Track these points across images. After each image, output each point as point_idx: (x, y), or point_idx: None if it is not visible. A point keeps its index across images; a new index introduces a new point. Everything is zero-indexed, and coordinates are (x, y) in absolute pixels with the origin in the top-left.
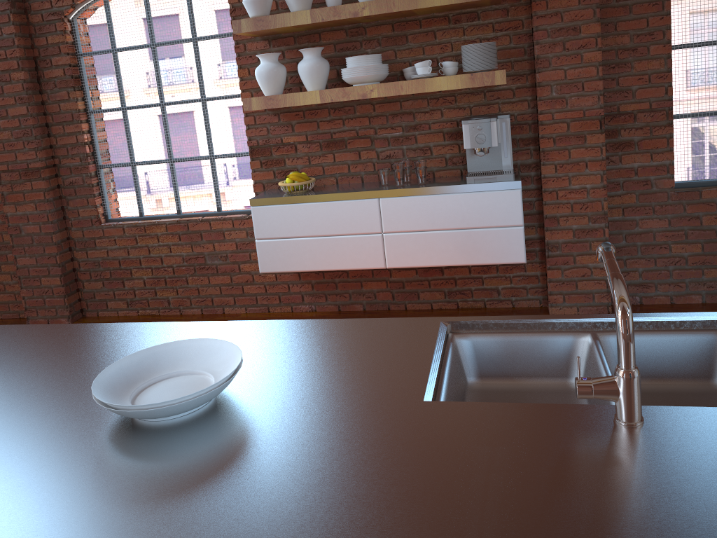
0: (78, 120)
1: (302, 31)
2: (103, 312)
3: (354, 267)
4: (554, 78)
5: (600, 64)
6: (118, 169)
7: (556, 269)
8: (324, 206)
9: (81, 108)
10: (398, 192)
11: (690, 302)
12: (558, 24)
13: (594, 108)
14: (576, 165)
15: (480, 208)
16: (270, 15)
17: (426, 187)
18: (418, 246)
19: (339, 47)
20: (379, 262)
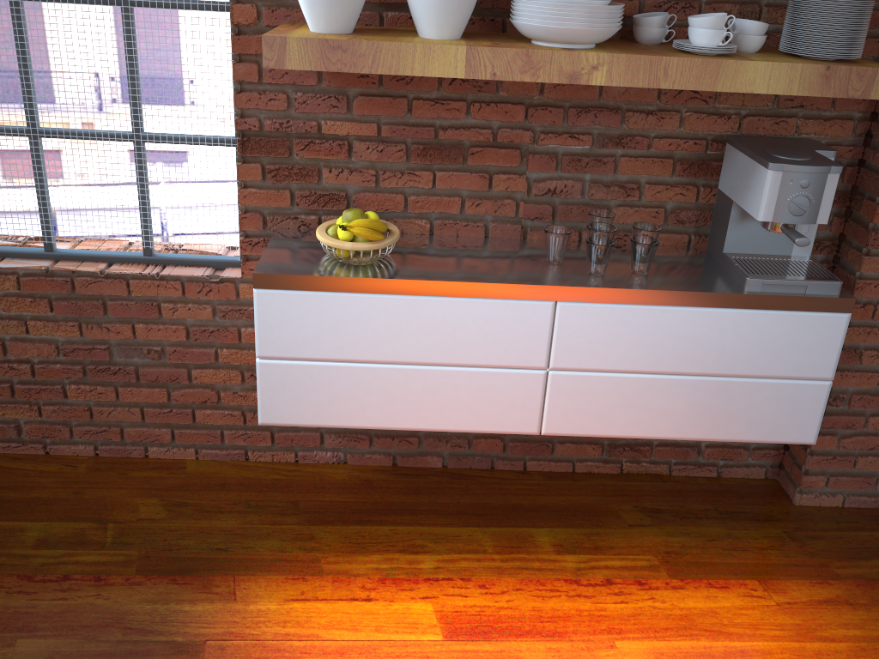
0: None
1: None
2: None
3: (473, 429)
4: None
5: None
6: None
7: (828, 434)
8: (431, 305)
9: None
10: (602, 295)
11: None
12: None
13: None
14: None
15: (761, 341)
16: None
17: (664, 290)
18: (616, 399)
19: None
20: (529, 422)
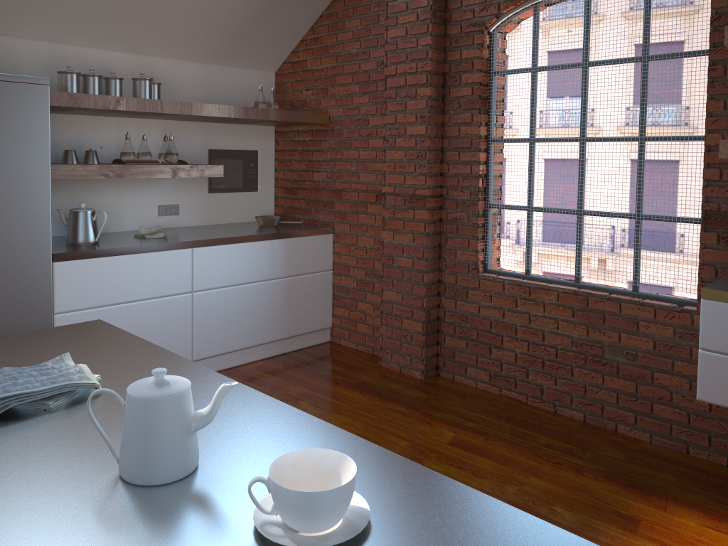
0: (477, 148)
1: None
2: (459, 376)
3: None
4: None
5: None
6: None
7: None
8: None
9: (482, 134)
10: None
11: None
12: None
13: None
14: None
15: None
16: None
17: None
18: None
19: None
20: None
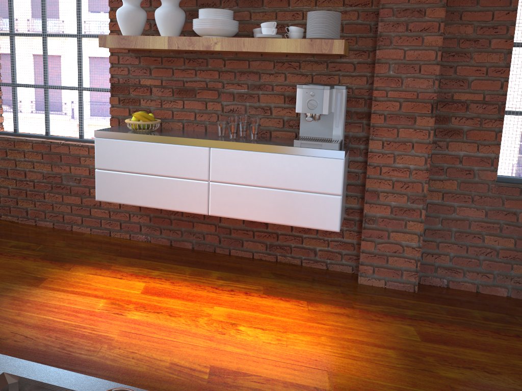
0: None
1: None
2: None
3: (180, 209)
4: (393, 56)
5: (440, 49)
6: (51, 95)
7: (370, 241)
8: (159, 147)
9: None
10: (228, 145)
11: (495, 294)
12: (404, 4)
13: (428, 91)
14: (403, 145)
15: (303, 172)
16: None
17: (255, 143)
18: (240, 198)
19: (200, 2)
20: (203, 208)
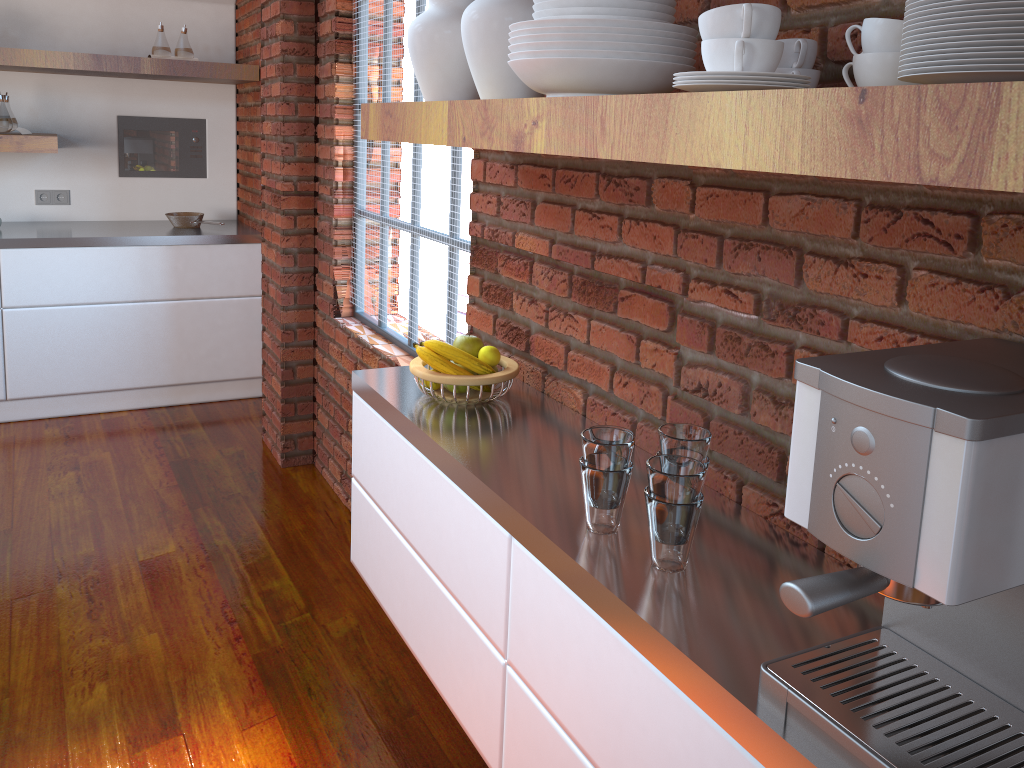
0: (336, 119)
1: None
2: (326, 470)
3: (452, 707)
4: None
5: None
6: None
7: None
8: (428, 473)
9: (343, 96)
10: (549, 554)
11: None
12: None
13: None
14: None
15: None
16: None
17: (616, 596)
18: None
19: None
20: (492, 748)
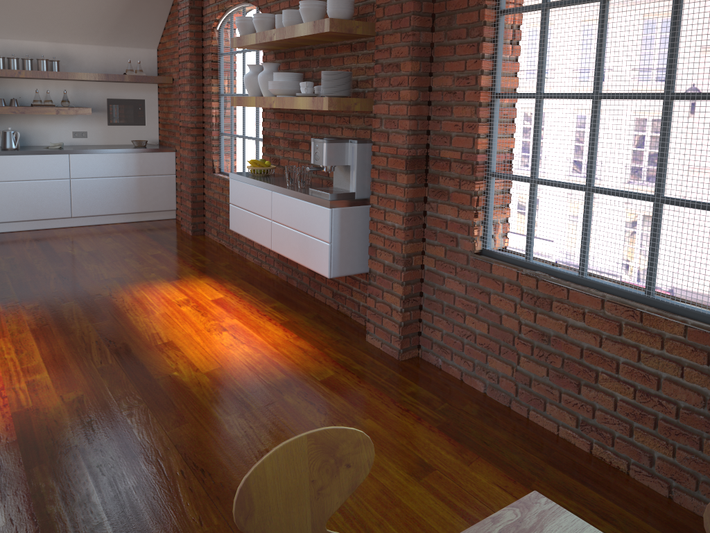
0: (212, 99)
1: (288, 49)
2: (210, 234)
3: (260, 243)
4: (382, 111)
5: (411, 104)
6: None
7: (373, 298)
8: (252, 188)
9: (215, 91)
10: (279, 189)
11: (474, 387)
12: (389, 59)
13: (404, 147)
14: (389, 201)
15: (311, 218)
16: (242, 36)
17: (290, 189)
18: (284, 238)
19: (301, 64)
20: (269, 243)
